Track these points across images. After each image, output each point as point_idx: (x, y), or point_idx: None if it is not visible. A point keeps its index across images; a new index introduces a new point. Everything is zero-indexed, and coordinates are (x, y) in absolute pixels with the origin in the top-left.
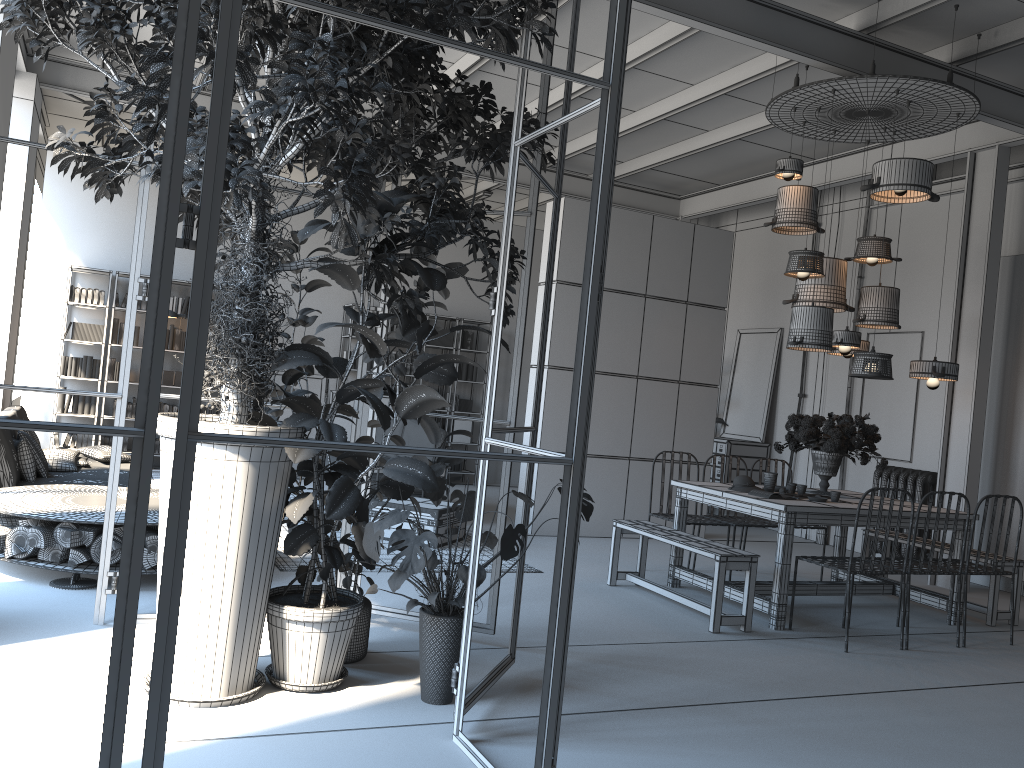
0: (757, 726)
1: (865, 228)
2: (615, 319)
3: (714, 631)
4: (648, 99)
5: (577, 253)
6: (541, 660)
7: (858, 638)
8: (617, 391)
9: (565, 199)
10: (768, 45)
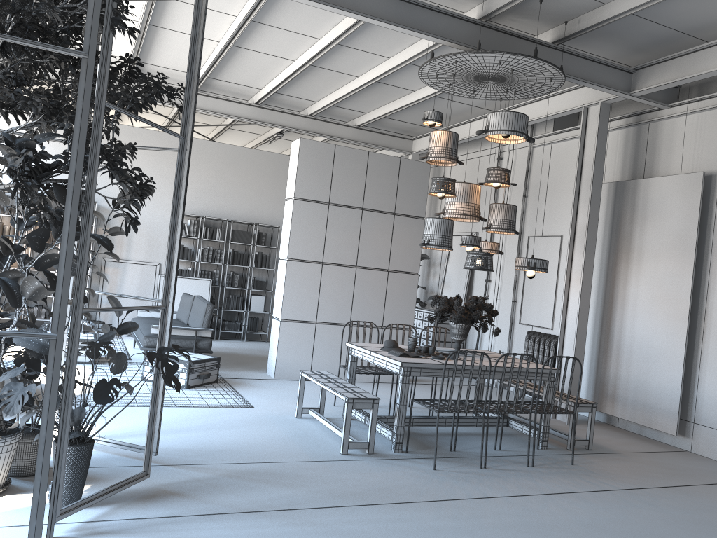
0: (305, 527)
1: (528, 161)
2: (339, 225)
3: (343, 453)
4: (363, 68)
5: (310, 178)
6: (183, 475)
7: (454, 459)
8: (340, 277)
9: (301, 139)
10: (404, 29)
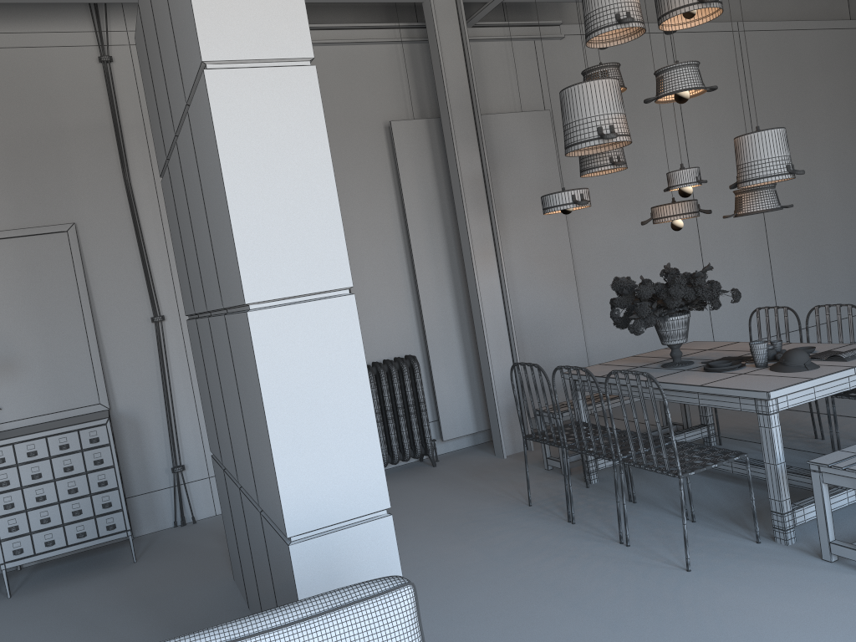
0: None
1: None
2: None
3: None
4: None
5: None
6: None
7: None
8: None
9: None
10: None
